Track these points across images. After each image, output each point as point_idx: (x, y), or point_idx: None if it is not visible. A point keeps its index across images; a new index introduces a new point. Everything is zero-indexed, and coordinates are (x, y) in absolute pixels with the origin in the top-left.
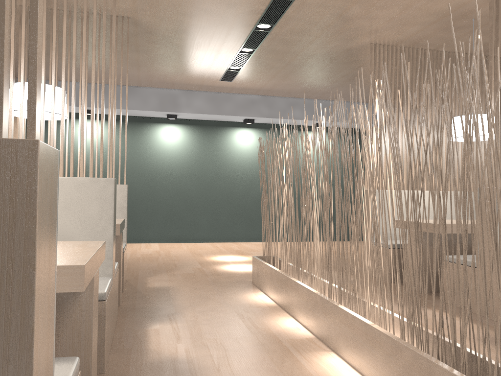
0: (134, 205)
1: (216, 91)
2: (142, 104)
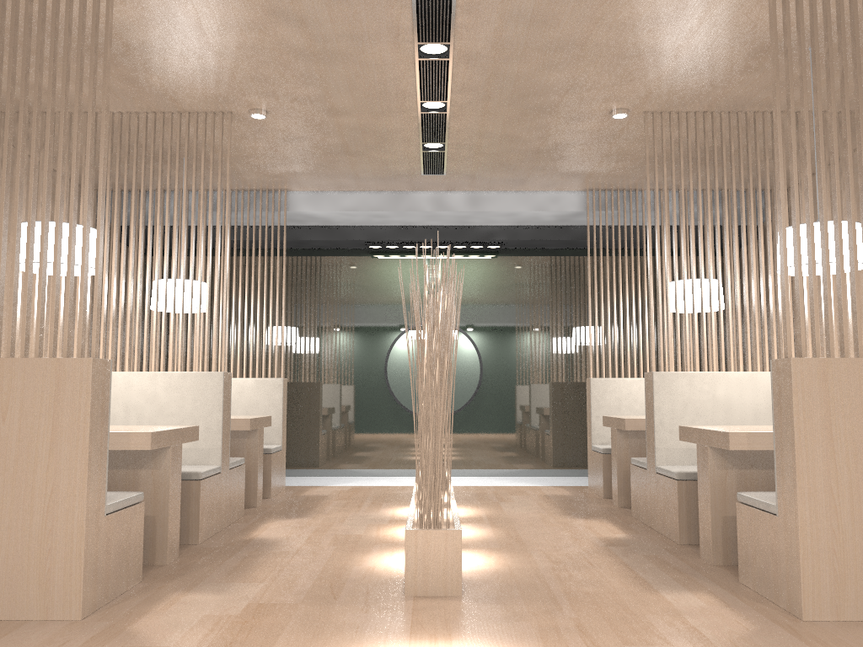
0: None
1: None
2: None
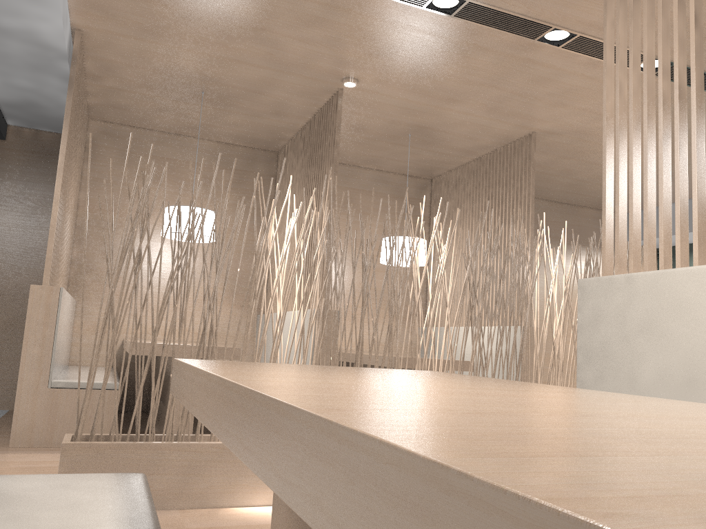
0: None
1: None
2: None
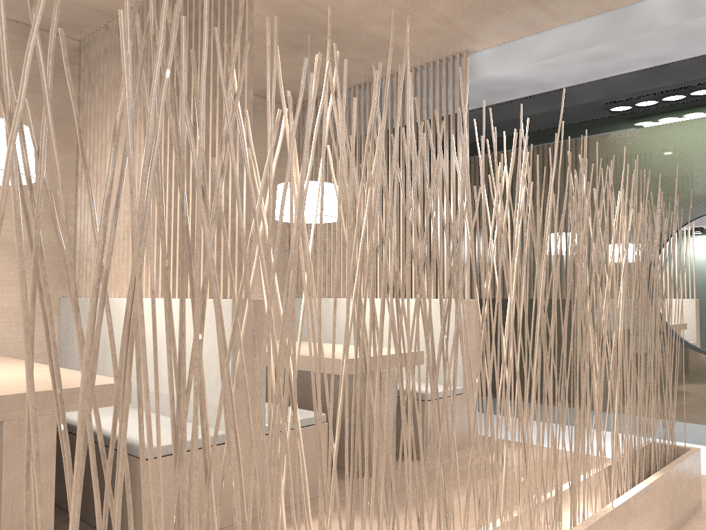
0: None
1: None
2: None
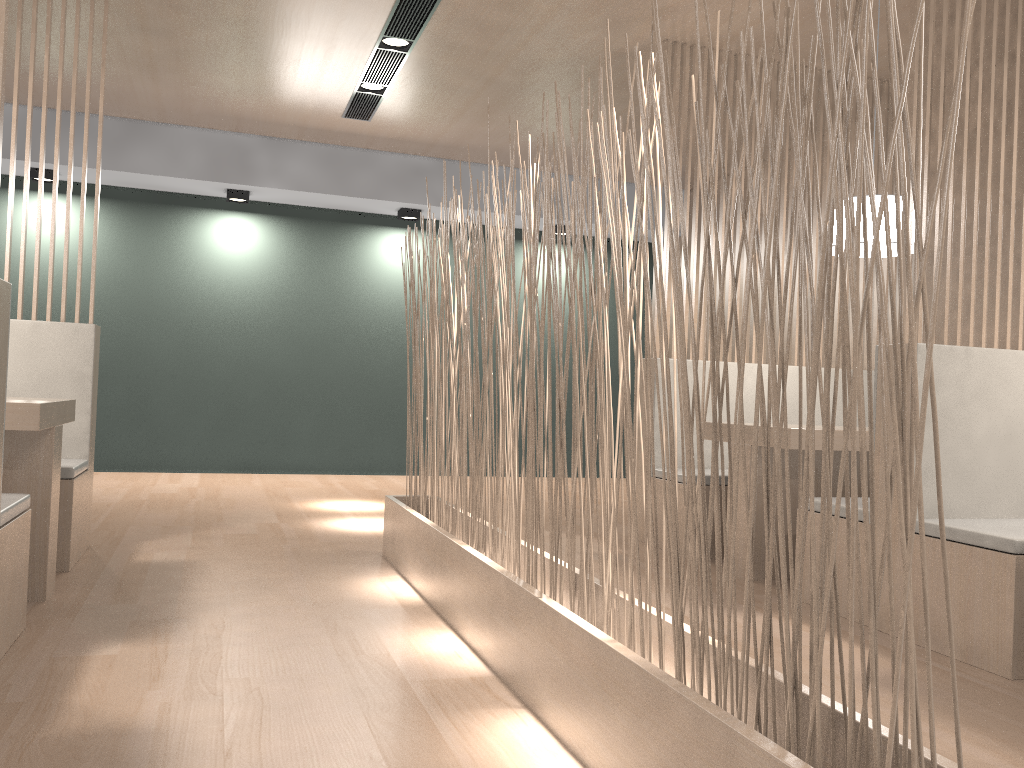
0: (148, 388)
1: (338, 143)
2: (169, 162)
